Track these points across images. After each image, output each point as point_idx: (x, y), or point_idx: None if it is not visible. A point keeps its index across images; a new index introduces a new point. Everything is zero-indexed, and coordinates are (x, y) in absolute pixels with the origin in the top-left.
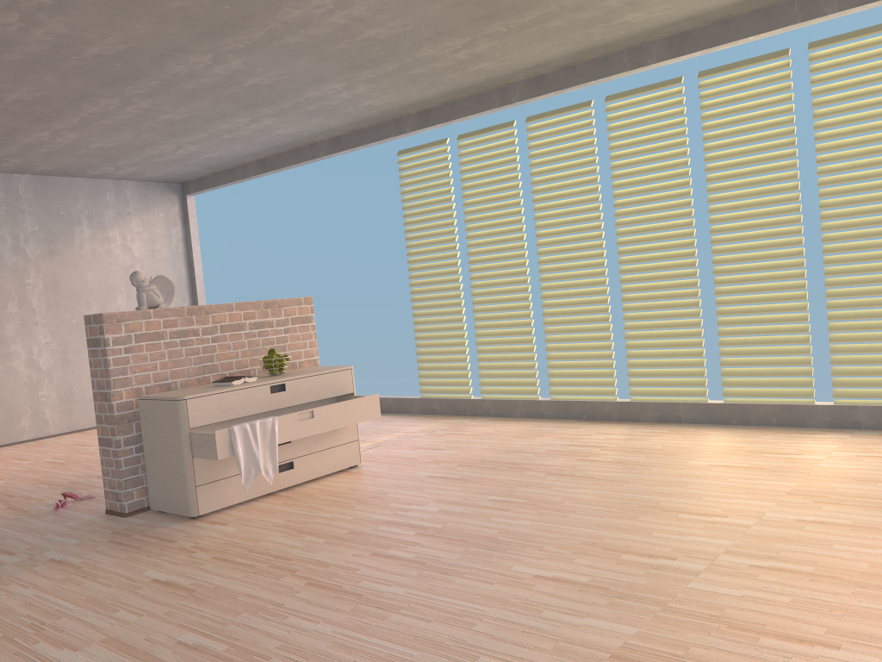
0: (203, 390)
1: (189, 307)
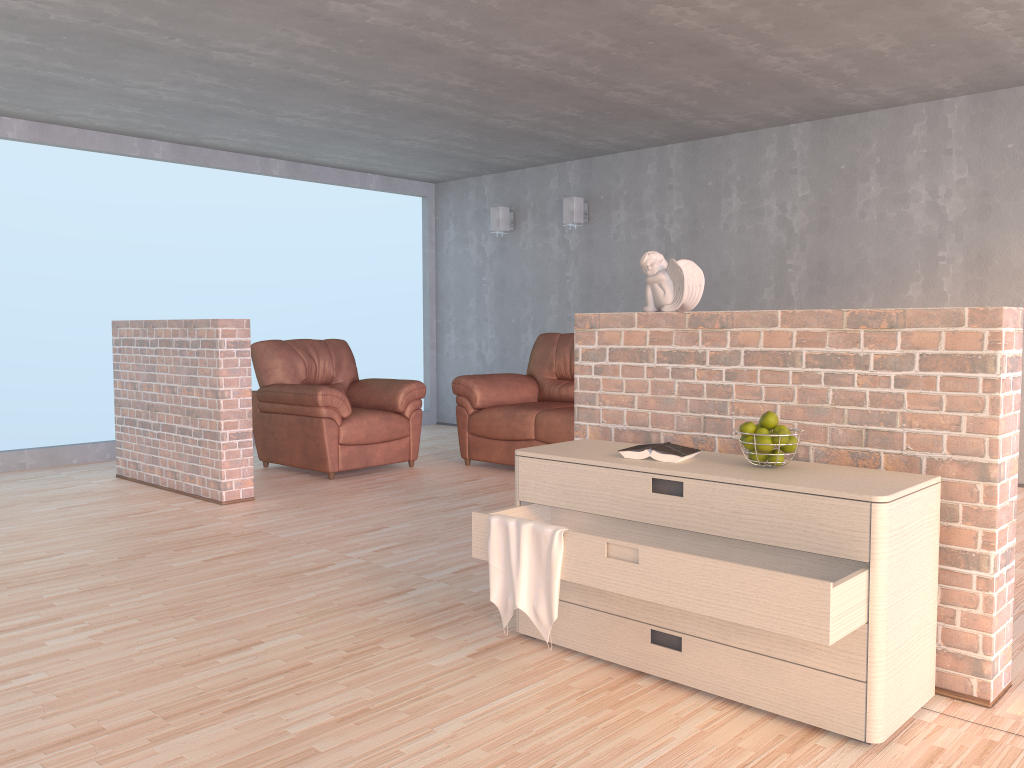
0: (576, 452)
1: (694, 313)
